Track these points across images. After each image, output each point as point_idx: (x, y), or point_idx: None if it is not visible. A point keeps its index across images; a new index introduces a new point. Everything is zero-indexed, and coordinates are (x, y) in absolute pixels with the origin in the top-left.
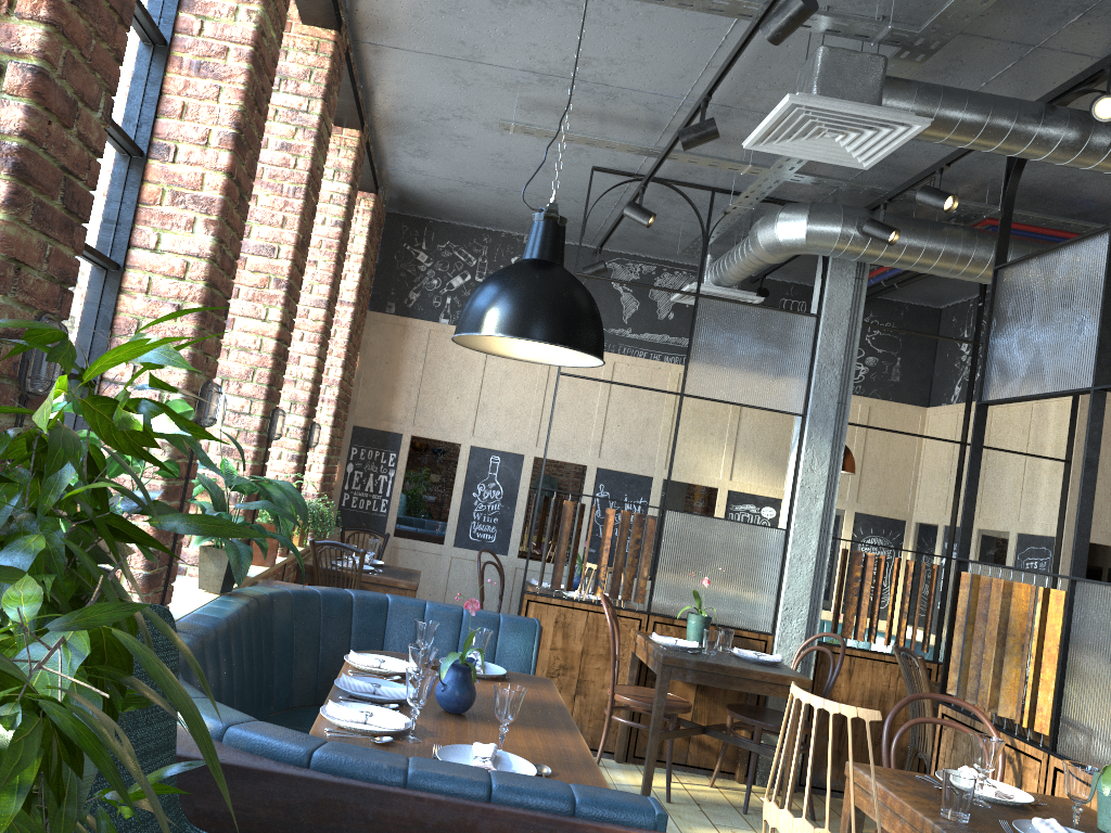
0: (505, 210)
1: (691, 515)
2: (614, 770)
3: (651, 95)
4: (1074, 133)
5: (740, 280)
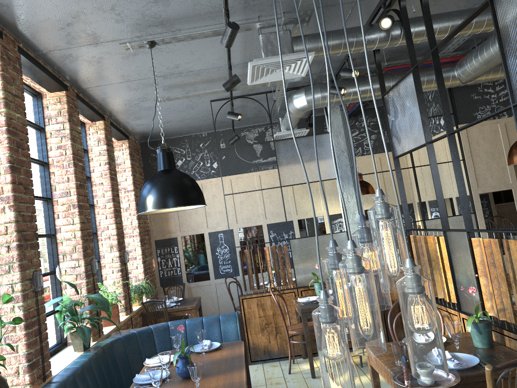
0: (187, 127)
1: (302, 238)
2: (302, 363)
3: (213, 69)
4: (383, 34)
5: (295, 125)
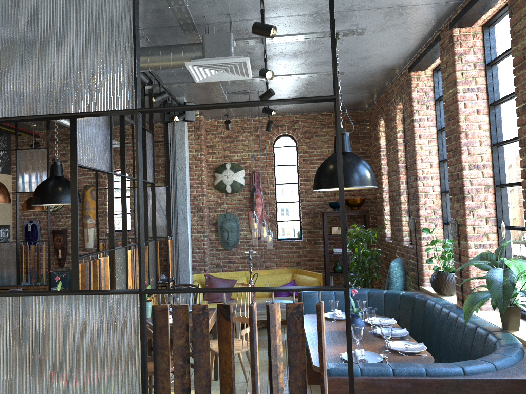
0: None
1: (98, 296)
2: None
3: None
4: None
5: None
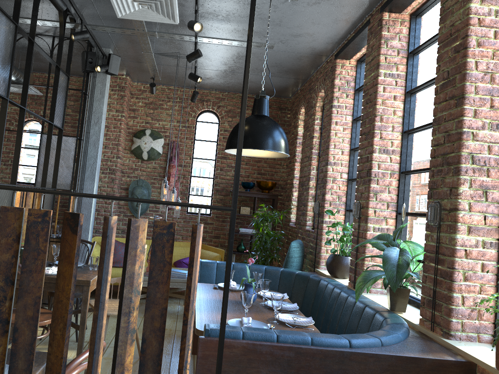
0: None
1: None
2: None
3: None
4: None
5: None
